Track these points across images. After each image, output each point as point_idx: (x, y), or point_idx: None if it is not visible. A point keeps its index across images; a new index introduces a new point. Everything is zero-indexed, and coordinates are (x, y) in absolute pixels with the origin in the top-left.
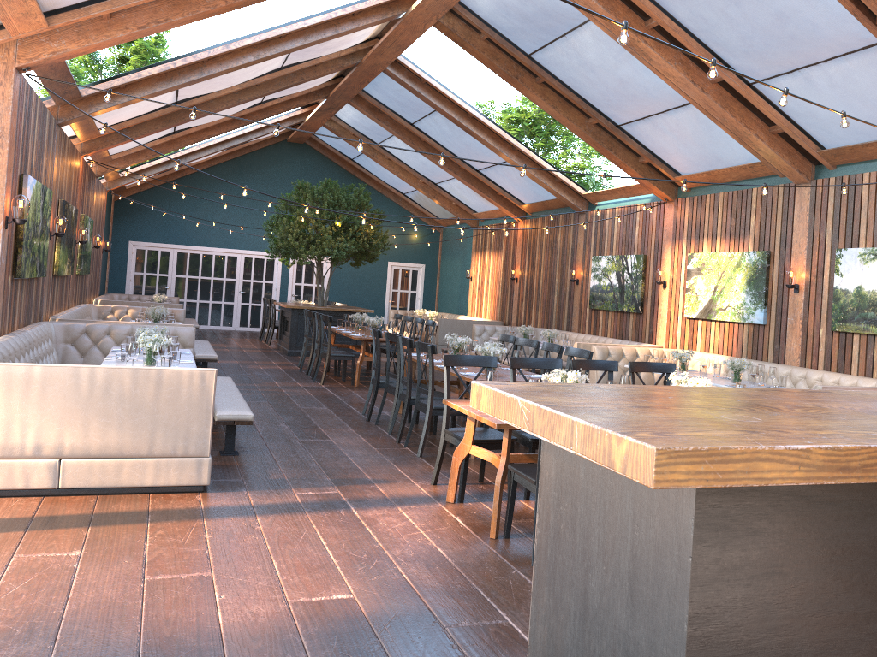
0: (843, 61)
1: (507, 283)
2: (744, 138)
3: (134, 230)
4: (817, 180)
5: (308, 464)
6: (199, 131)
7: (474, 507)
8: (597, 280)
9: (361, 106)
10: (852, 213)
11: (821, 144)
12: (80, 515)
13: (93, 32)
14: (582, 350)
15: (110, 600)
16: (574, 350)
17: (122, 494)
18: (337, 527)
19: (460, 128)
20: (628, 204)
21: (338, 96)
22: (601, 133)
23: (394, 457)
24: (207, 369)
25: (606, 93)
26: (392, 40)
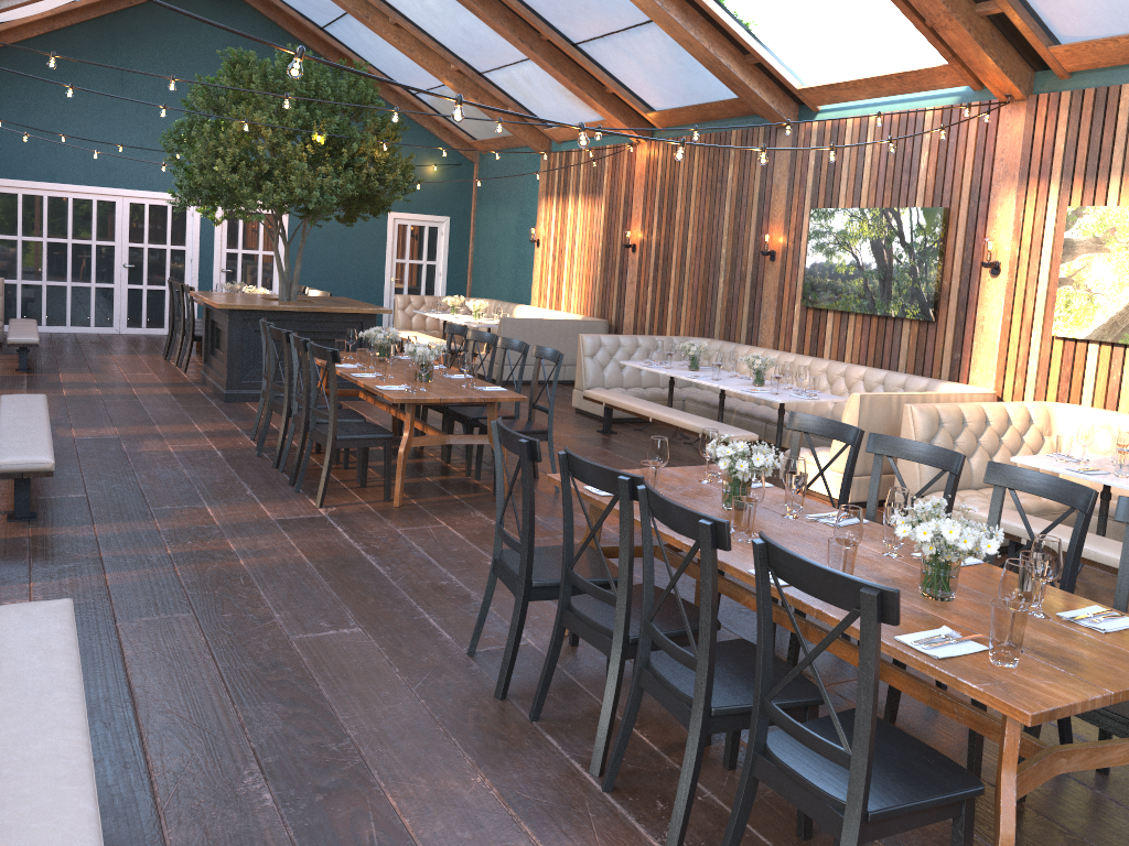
0: None
1: (614, 253)
2: None
3: None
4: None
5: None
6: None
7: None
8: (823, 254)
9: None
10: None
11: None
12: None
13: None
14: None
15: None
16: None
17: None
18: None
19: None
20: (898, 107)
21: None
22: None
23: None
24: None
25: None
26: None
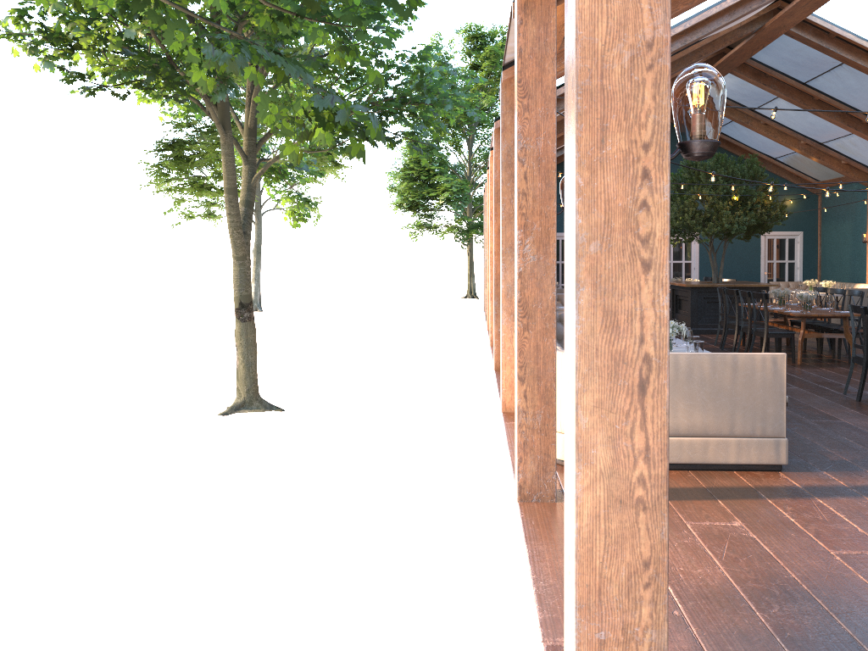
0: None
1: None
2: None
3: None
4: None
5: (852, 446)
6: None
7: None
8: None
9: (744, 73)
10: None
11: None
12: (696, 488)
13: None
14: None
15: (824, 570)
16: None
17: (708, 470)
18: None
19: None
20: None
21: (722, 67)
22: None
23: None
24: (777, 353)
25: None
26: None
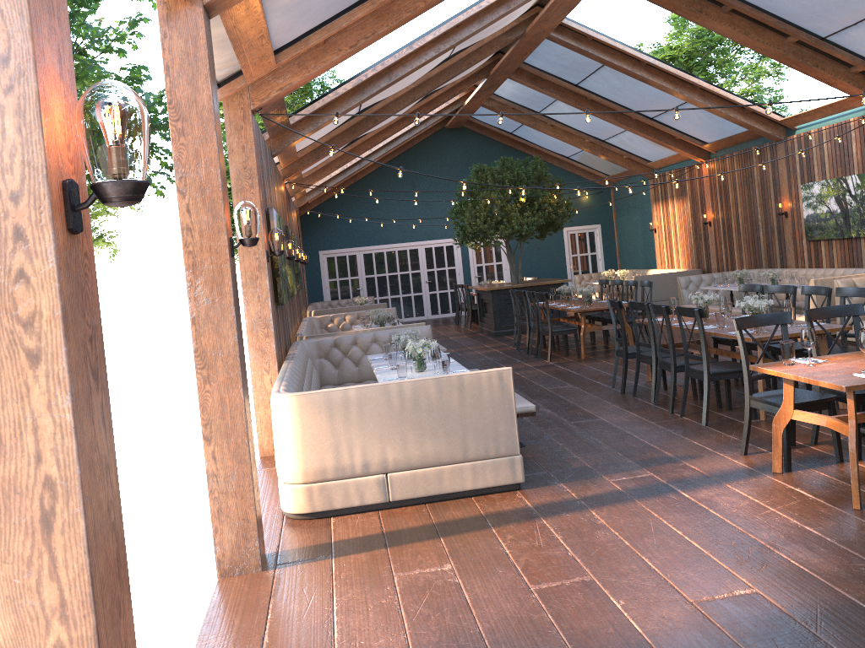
0: None
1: (699, 229)
2: None
3: (322, 240)
4: None
5: (599, 448)
6: (373, 135)
7: (808, 475)
8: (811, 209)
9: (522, 78)
10: None
11: None
12: (424, 526)
13: (311, 61)
14: (859, 288)
15: (515, 614)
16: (847, 290)
17: (446, 500)
18: (680, 513)
19: (631, 79)
20: (836, 121)
21: (499, 73)
22: (803, 50)
23: (679, 429)
24: (503, 368)
25: (810, 6)
26: (559, 3)
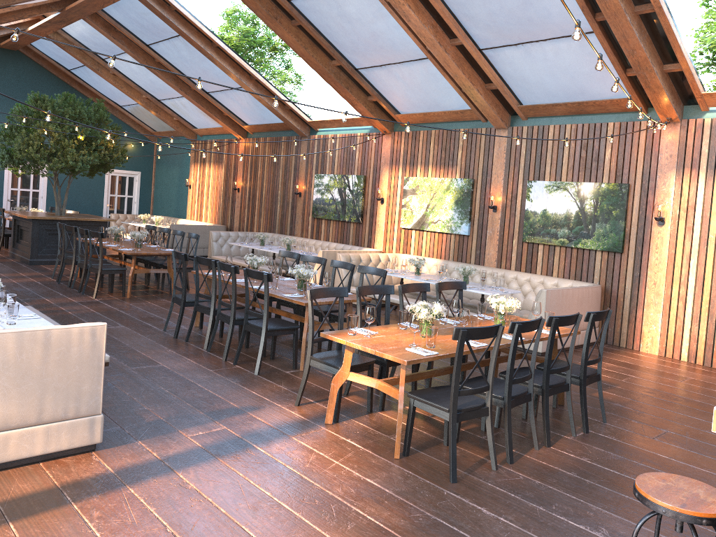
0: (558, 42)
1: (229, 192)
2: (467, 91)
3: None
4: (513, 127)
5: (168, 398)
6: None
7: (352, 426)
8: (320, 194)
9: (97, 23)
10: (540, 154)
11: (520, 100)
12: None
13: None
14: (375, 268)
15: None
16: (366, 268)
17: (8, 468)
18: (262, 471)
19: (200, 55)
20: (348, 132)
21: (75, 11)
22: (341, 73)
23: (236, 378)
24: (97, 324)
25: (357, 42)
26: None
